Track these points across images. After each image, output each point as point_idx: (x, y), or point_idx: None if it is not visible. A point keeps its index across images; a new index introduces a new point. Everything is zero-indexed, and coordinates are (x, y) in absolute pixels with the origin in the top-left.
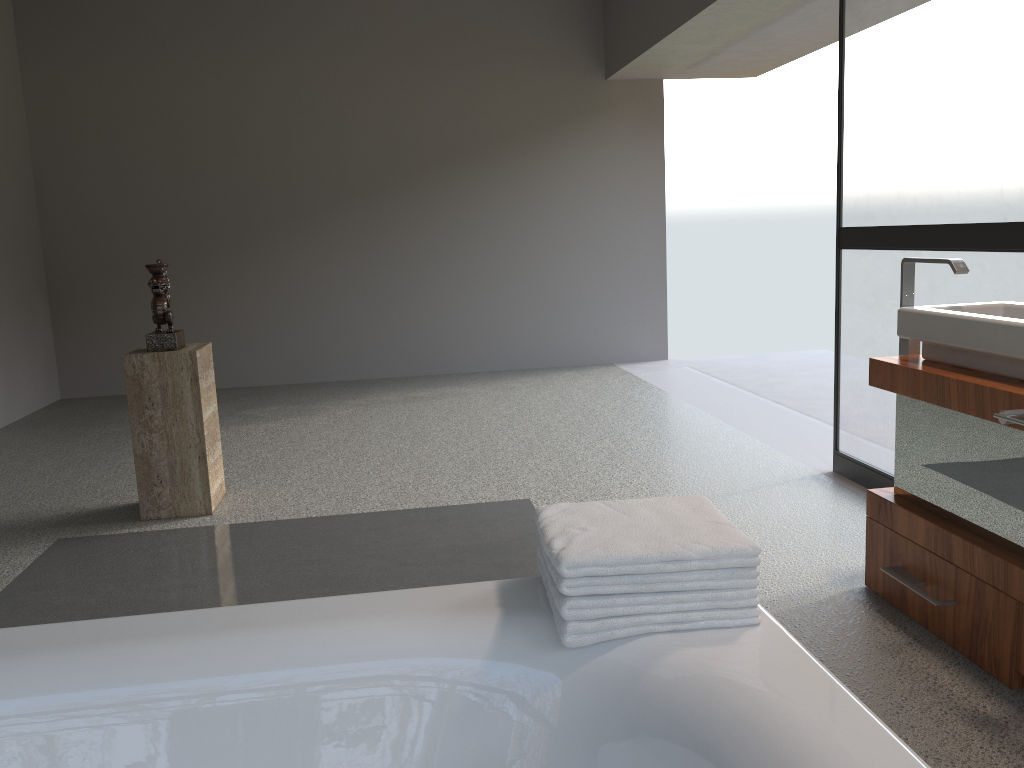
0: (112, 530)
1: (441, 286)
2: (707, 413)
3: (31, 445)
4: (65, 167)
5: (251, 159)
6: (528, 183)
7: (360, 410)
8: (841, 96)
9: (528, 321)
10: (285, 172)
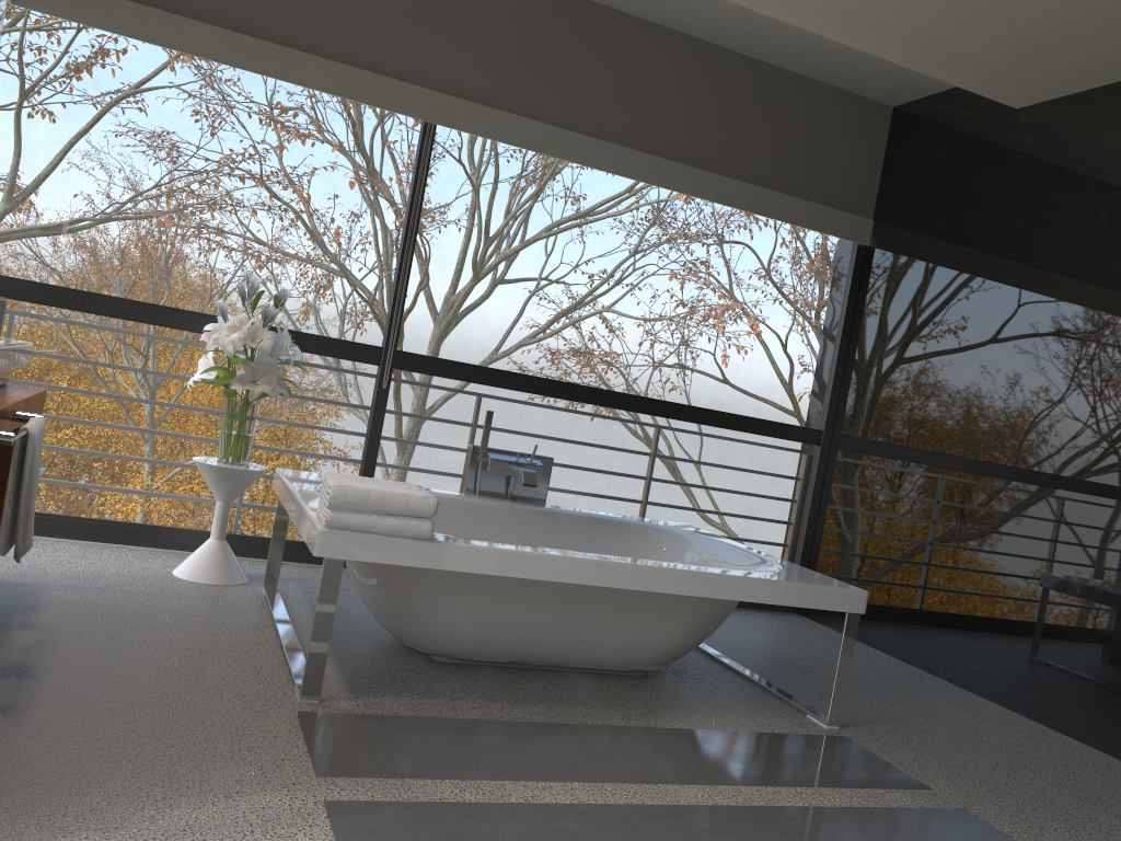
0: None
1: None
2: None
3: None
4: None
5: None
6: None
7: None
8: None
9: None
10: None
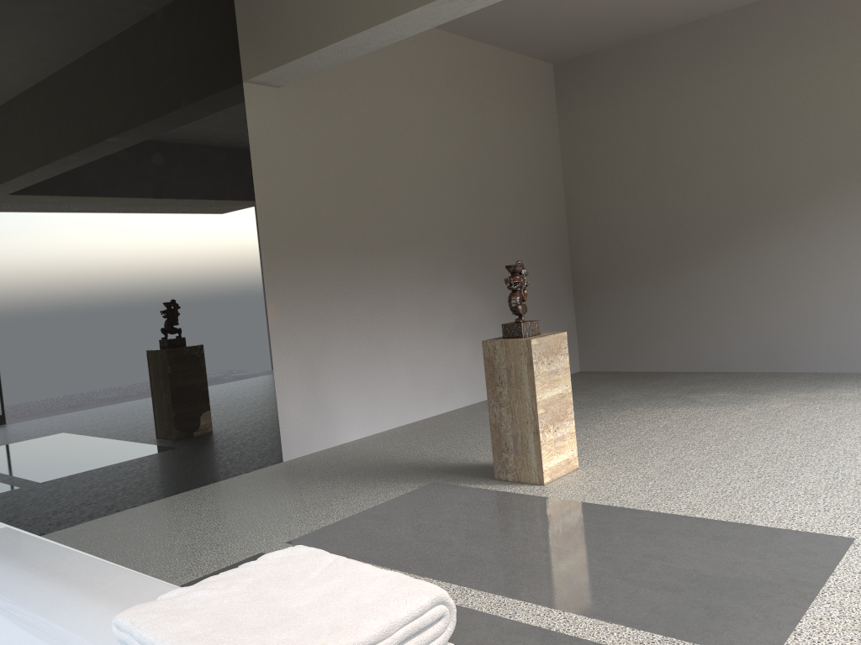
0: (468, 483)
1: None
2: None
3: None
4: (585, 188)
5: (731, 160)
6: None
7: (798, 405)
8: None
9: None
10: (763, 168)
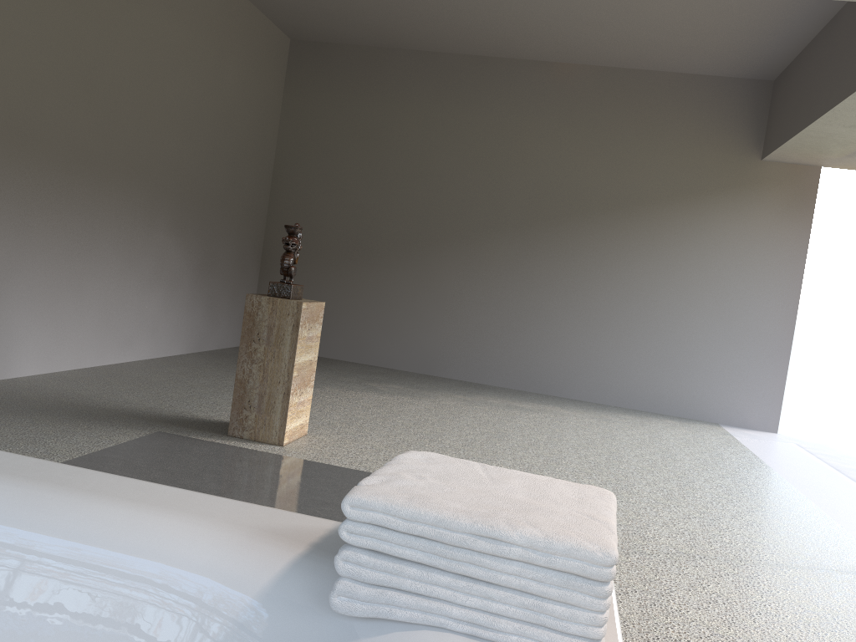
0: (201, 436)
1: (568, 318)
2: (794, 486)
3: (202, 367)
4: (296, 169)
5: (433, 184)
6: (667, 241)
7: (463, 404)
8: None
9: (642, 366)
10: (457, 198)
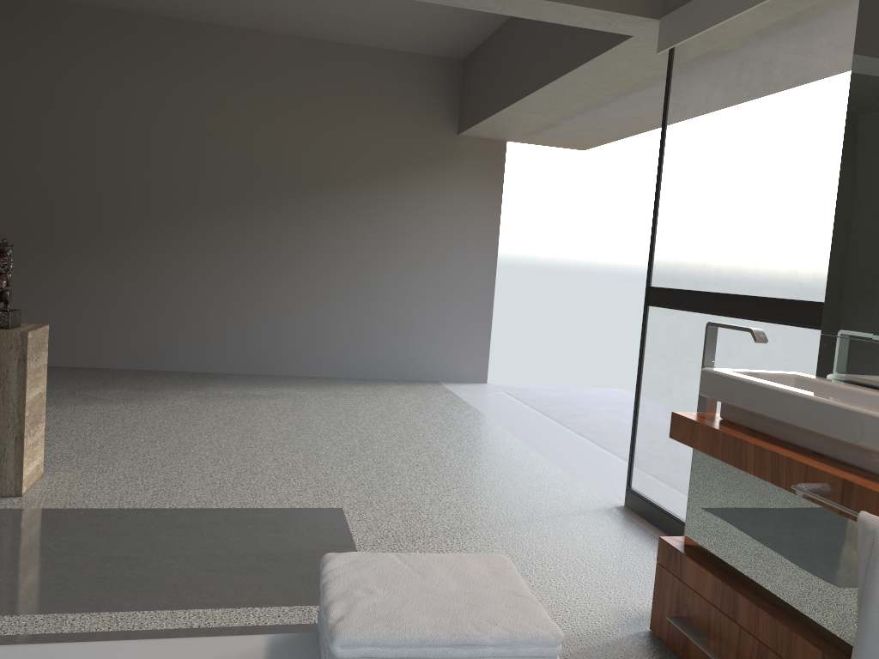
0: None
1: (291, 296)
2: (516, 437)
3: None
4: None
5: (129, 160)
6: (380, 214)
7: (198, 402)
8: (660, 172)
9: (367, 336)
10: (160, 176)
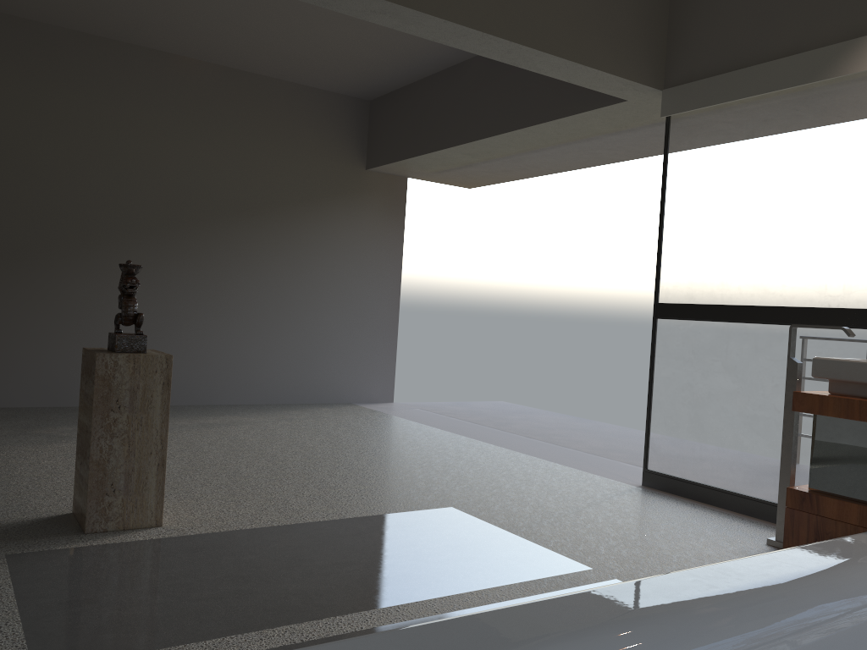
0: (64, 544)
1: (213, 323)
2: (489, 443)
3: None
4: None
5: (42, 180)
6: (298, 242)
7: (170, 433)
8: (663, 211)
9: (286, 361)
10: (76, 198)
